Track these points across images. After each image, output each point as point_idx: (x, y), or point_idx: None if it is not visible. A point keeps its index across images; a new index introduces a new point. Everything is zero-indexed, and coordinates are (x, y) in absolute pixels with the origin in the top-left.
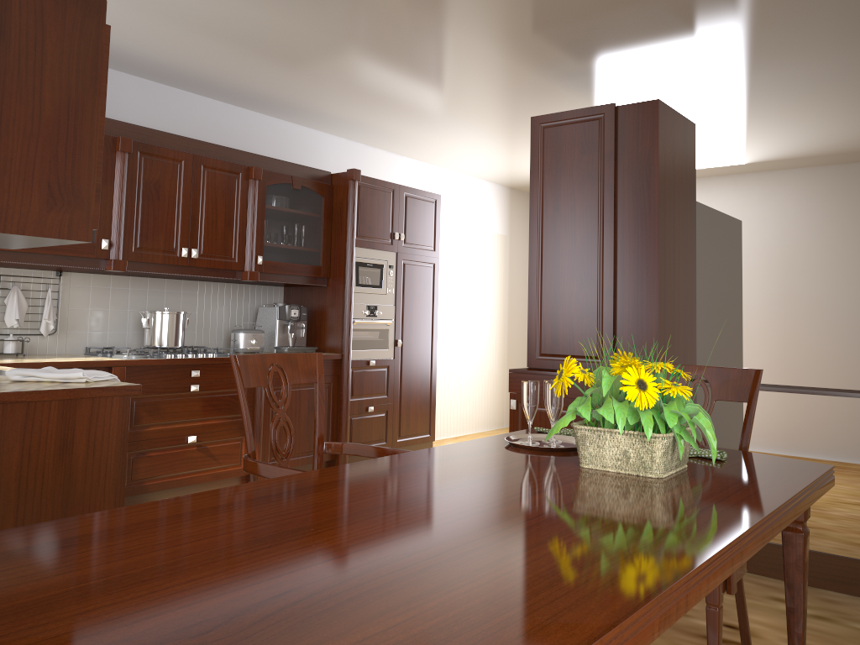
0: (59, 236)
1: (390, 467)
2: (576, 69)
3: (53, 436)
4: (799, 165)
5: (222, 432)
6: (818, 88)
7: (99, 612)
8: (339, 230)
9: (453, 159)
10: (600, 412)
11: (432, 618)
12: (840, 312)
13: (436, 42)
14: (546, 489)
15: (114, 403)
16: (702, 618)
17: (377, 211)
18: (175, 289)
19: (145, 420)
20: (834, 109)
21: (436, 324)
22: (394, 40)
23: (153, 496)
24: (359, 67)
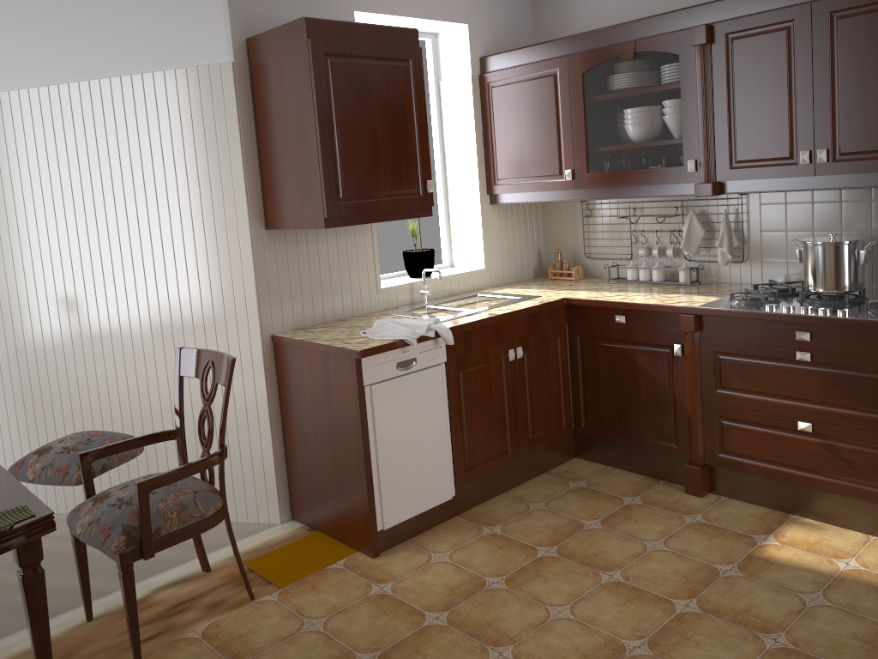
0: (309, 227)
1: None
2: None
3: (321, 376)
4: None
5: (864, 433)
6: None
7: None
8: None
9: None
10: None
11: None
12: None
13: None
14: None
15: (347, 362)
16: None
17: None
18: None
19: (734, 383)
20: None
21: None
22: None
23: (759, 481)
24: None
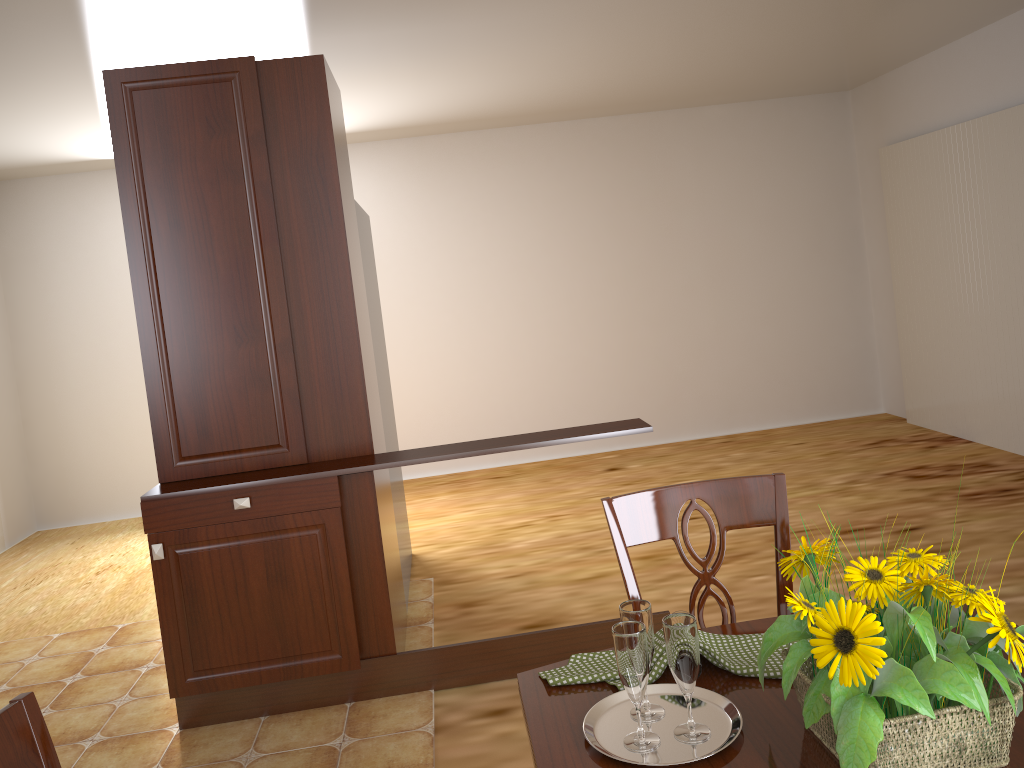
0: None
1: None
2: None
3: None
4: (375, 138)
5: None
6: (458, 50)
7: None
8: None
9: None
10: (951, 696)
11: None
12: (434, 307)
13: None
14: None
15: None
16: None
17: None
18: None
19: None
20: (455, 75)
21: None
22: None
23: None
24: None
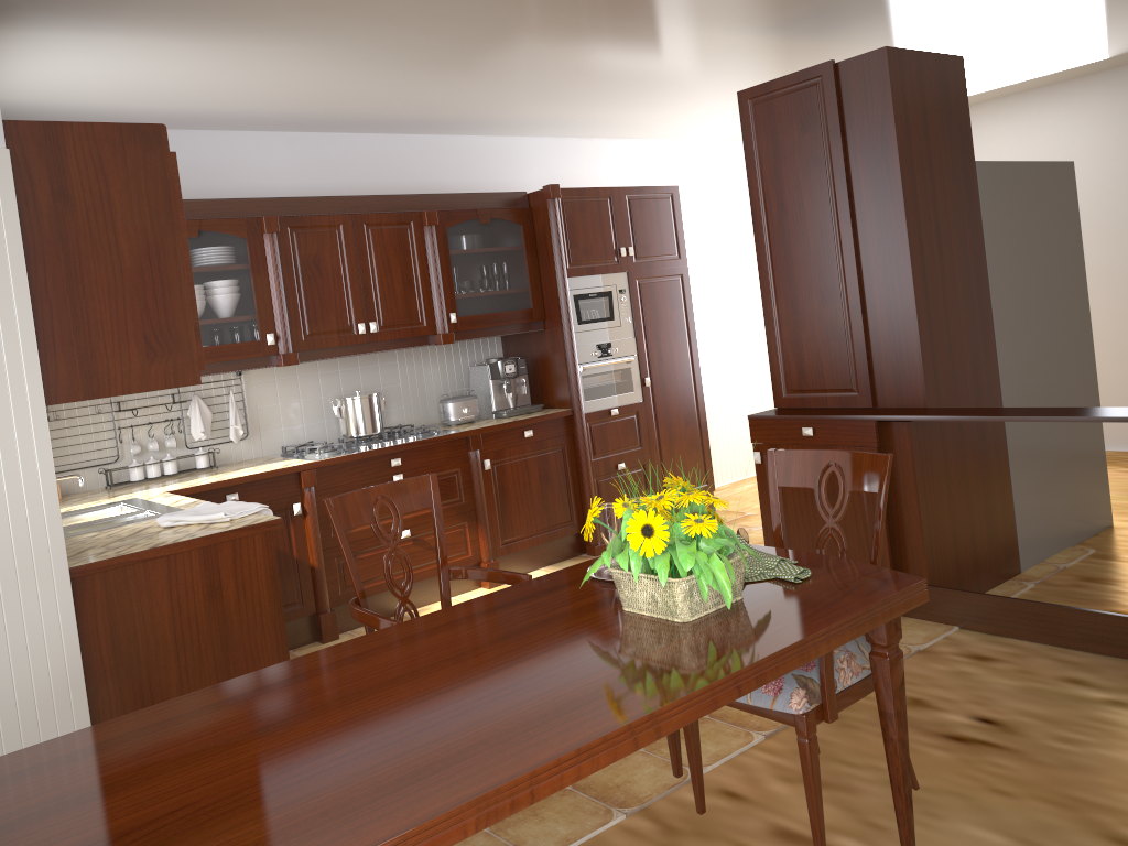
0: (166, 386)
1: (427, 628)
2: (784, 19)
3: (199, 584)
4: None
5: None
6: None
7: (38, 833)
8: (546, 261)
9: (696, 129)
10: (617, 559)
11: (263, 832)
12: None
13: (587, 33)
14: (543, 651)
15: (256, 541)
16: (956, 711)
17: (592, 227)
18: (370, 363)
19: None
20: None
21: (695, 349)
22: (537, 43)
23: (373, 600)
24: (515, 74)
